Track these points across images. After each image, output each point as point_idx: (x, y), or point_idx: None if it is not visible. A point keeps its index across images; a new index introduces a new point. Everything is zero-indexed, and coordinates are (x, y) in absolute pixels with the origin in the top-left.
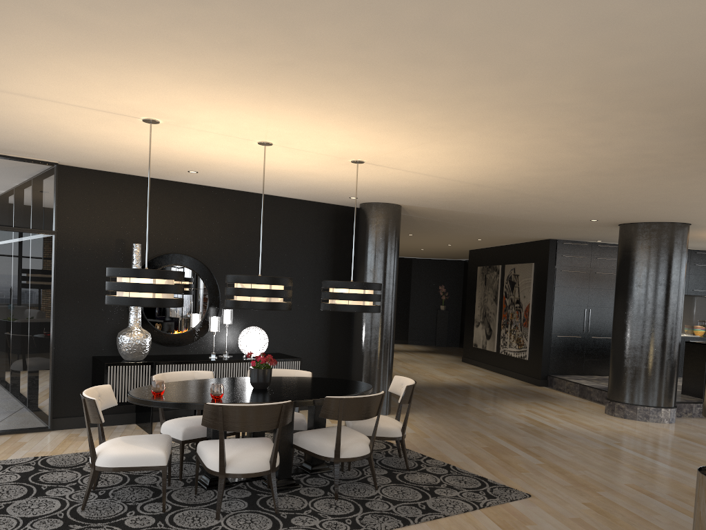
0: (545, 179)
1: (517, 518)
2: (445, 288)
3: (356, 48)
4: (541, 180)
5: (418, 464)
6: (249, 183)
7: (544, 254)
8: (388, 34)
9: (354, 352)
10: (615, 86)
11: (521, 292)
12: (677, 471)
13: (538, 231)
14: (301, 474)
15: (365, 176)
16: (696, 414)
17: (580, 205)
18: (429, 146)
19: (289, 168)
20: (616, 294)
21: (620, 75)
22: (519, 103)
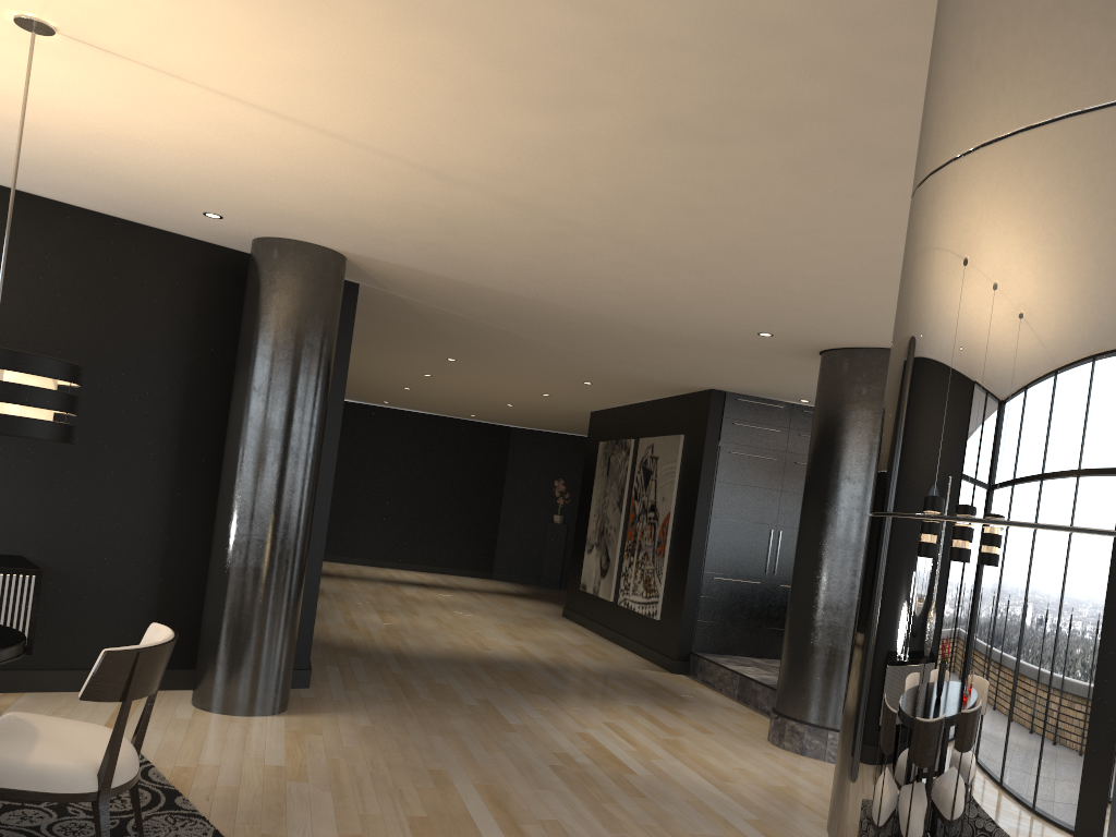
0: (570, 151)
1: None
2: (566, 484)
3: None
4: (566, 158)
5: None
6: None
7: (701, 419)
8: None
9: (209, 568)
10: None
11: (659, 489)
12: None
13: (678, 364)
14: None
15: (139, 112)
16: None
17: (714, 279)
18: None
19: None
20: (806, 494)
21: None
22: None
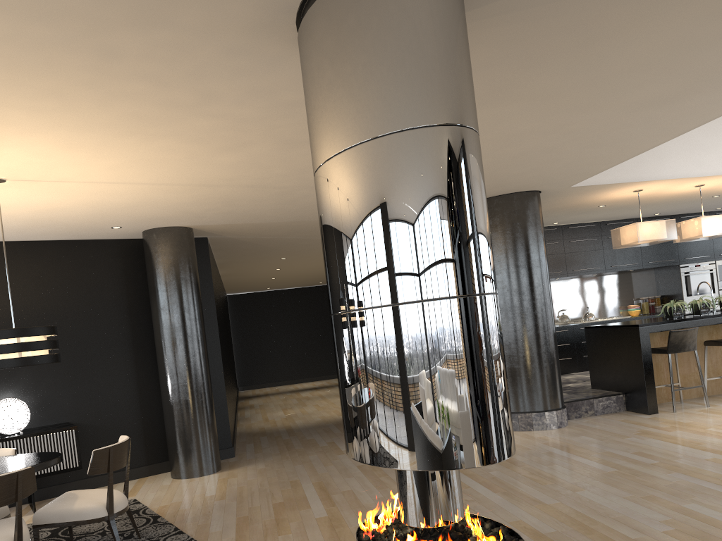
0: (256, 162)
1: None
2: None
3: None
4: (256, 165)
5: None
6: None
7: None
8: None
9: (162, 406)
10: None
11: None
12: (495, 499)
13: None
14: None
15: (57, 198)
16: (599, 411)
17: None
18: (19, 142)
19: None
20: None
21: None
22: None
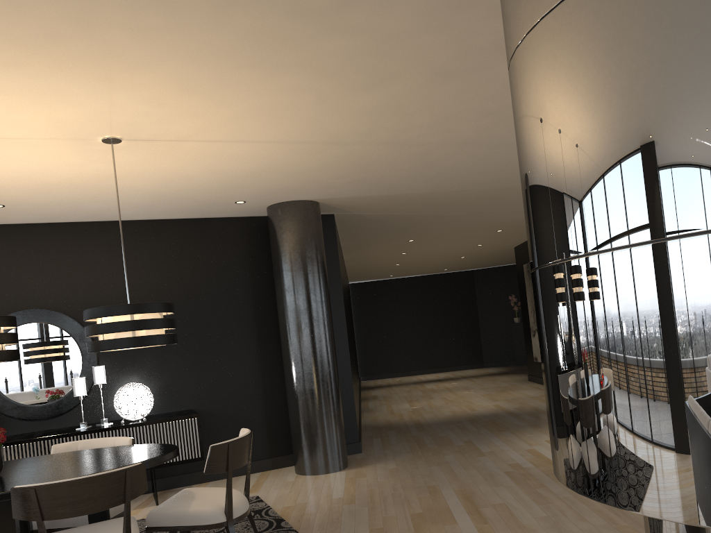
0: (397, 106)
1: None
2: (517, 297)
3: None
4: (397, 111)
5: None
6: (90, 207)
7: None
8: None
9: (286, 395)
10: None
11: None
12: None
13: None
14: None
15: (177, 163)
16: None
17: None
18: (128, 83)
19: (70, 173)
20: None
21: None
22: None
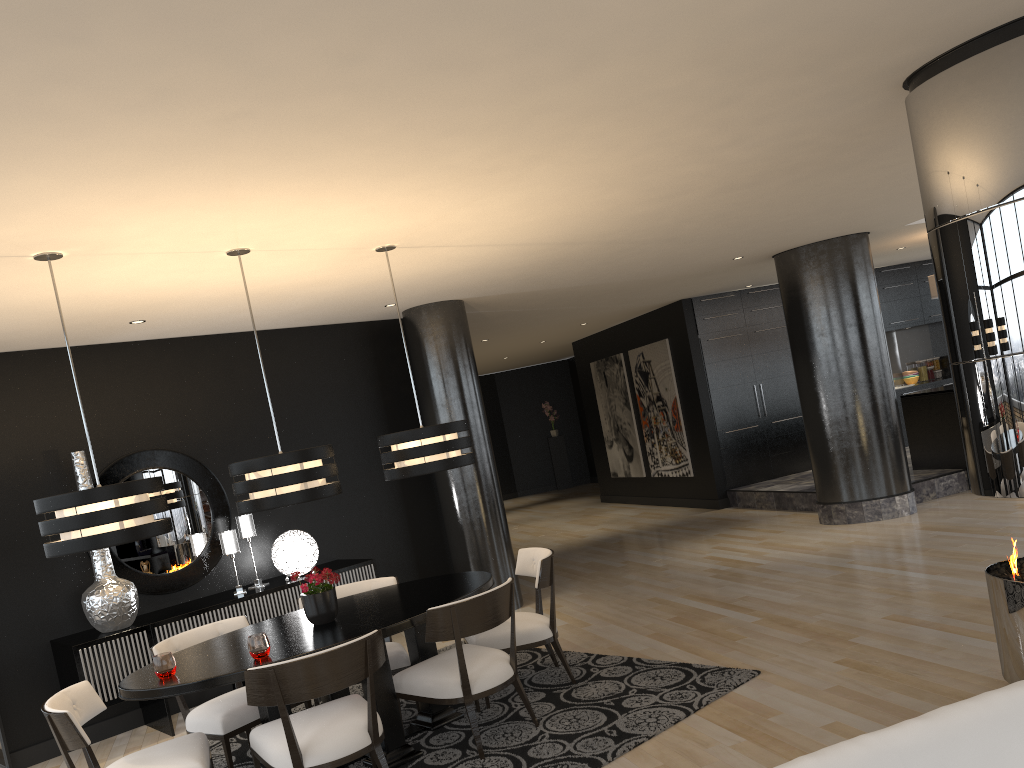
0: (661, 212)
1: (752, 711)
2: (551, 404)
3: (344, 66)
4: (657, 215)
5: (586, 670)
6: (230, 319)
7: (679, 323)
8: (390, 31)
9: (448, 529)
10: (742, 46)
11: (660, 383)
12: (945, 580)
13: (663, 292)
14: (419, 733)
15: (402, 268)
16: (940, 492)
17: (717, 241)
18: (487, 200)
19: (284, 281)
20: (794, 353)
21: (748, 26)
22: (607, 102)
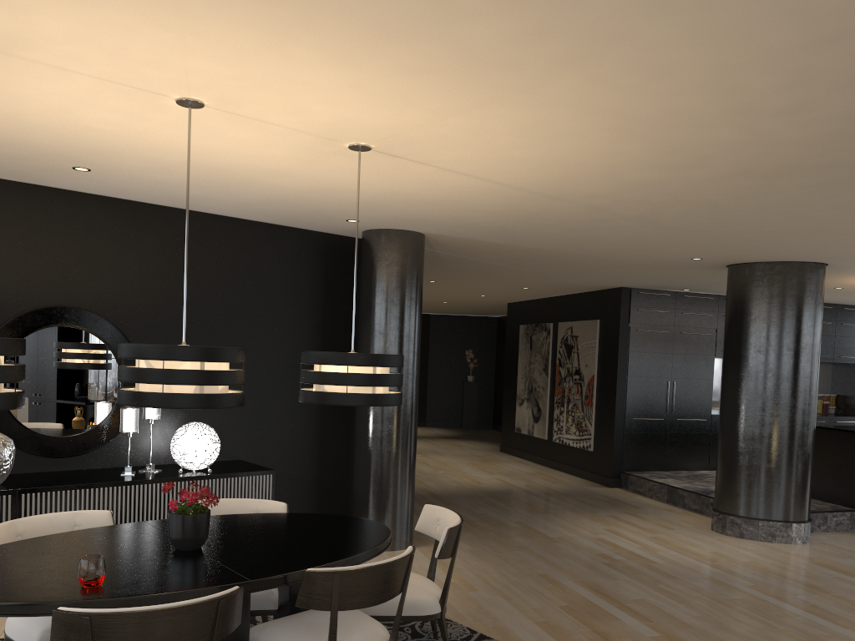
0: (660, 185)
1: None
2: (474, 353)
3: None
4: (653, 188)
5: None
6: (184, 192)
7: (613, 308)
8: None
9: (356, 455)
10: None
11: (582, 359)
12: None
13: (610, 276)
14: None
15: (372, 179)
16: (831, 527)
17: (690, 235)
18: (489, 112)
19: (243, 161)
20: (726, 363)
21: None
22: None
